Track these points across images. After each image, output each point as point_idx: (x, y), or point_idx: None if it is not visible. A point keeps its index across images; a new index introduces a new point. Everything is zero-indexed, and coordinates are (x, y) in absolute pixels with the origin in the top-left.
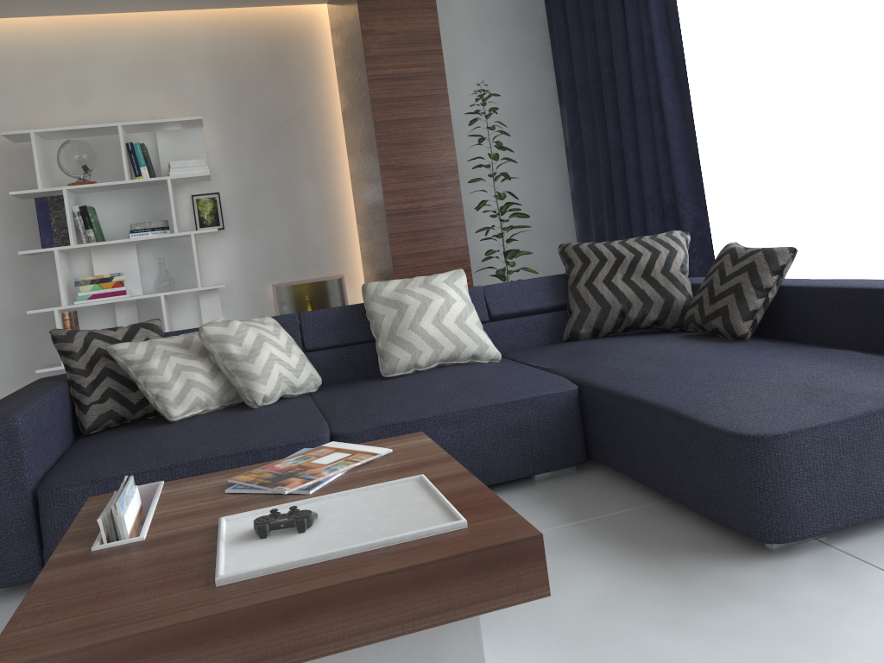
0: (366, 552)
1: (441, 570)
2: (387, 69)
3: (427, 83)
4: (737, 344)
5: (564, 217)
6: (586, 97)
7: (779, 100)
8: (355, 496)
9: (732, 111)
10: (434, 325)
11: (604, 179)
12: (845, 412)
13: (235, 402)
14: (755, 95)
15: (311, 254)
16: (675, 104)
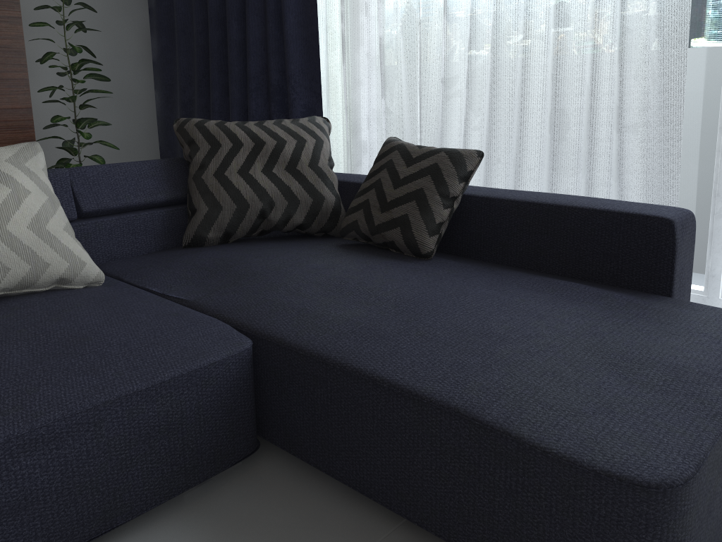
0: None
1: None
2: None
3: None
4: (425, 264)
5: (144, 87)
6: None
7: None
8: None
9: None
10: None
11: (198, 49)
12: (710, 409)
13: None
14: None
15: None
16: None
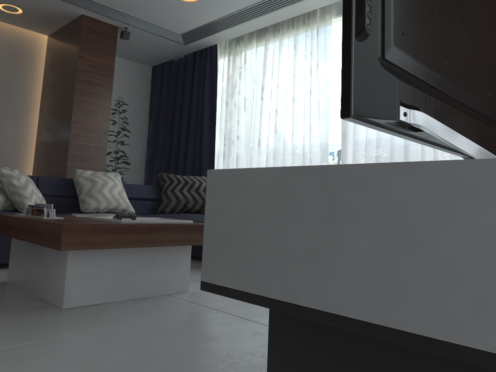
0: (165, 223)
1: (193, 228)
2: (86, 77)
3: (103, 89)
4: None
5: (140, 170)
6: (165, 117)
7: (251, 136)
8: (139, 219)
9: (231, 137)
10: (109, 192)
11: (166, 155)
12: None
13: (7, 209)
14: (242, 132)
15: (2, 159)
16: (208, 129)
